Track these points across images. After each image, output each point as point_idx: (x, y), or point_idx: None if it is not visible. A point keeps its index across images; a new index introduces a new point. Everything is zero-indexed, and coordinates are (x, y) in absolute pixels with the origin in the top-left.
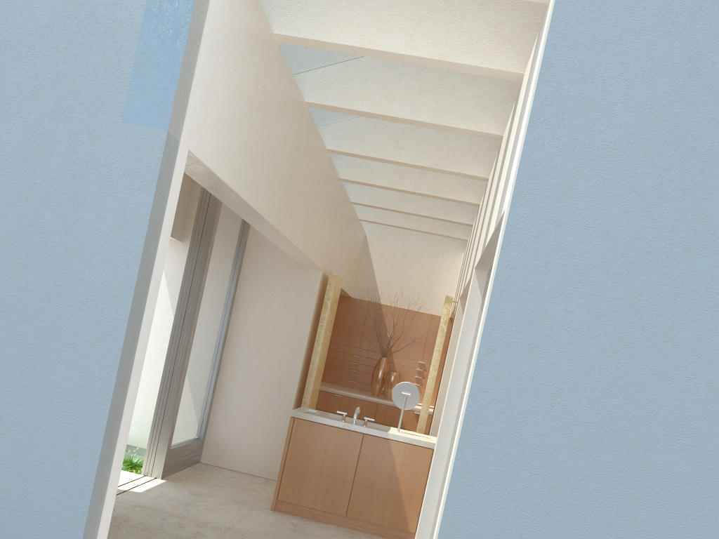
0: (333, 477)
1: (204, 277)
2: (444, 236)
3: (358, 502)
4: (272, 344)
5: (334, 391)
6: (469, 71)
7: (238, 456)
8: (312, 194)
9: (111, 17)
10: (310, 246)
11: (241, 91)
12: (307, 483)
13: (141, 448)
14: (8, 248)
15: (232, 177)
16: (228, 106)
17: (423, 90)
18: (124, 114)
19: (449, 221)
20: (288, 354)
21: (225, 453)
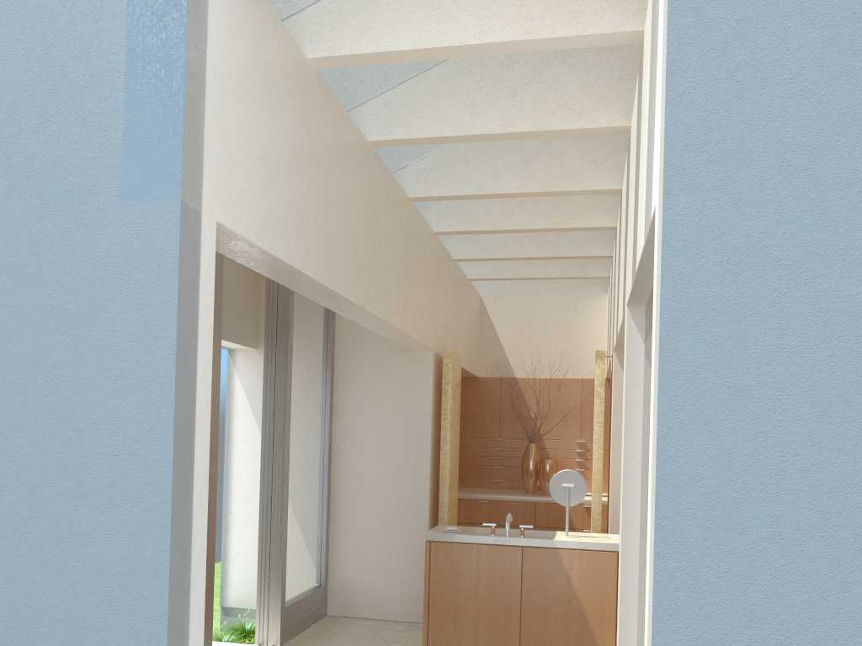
0: (493, 609)
1: (289, 386)
2: (579, 278)
3: (532, 637)
4: (389, 453)
5: (478, 497)
6: (568, 45)
7: (372, 600)
8: (401, 257)
9: (87, 71)
10: (411, 322)
11: (277, 137)
12: (461, 623)
13: (253, 609)
14: (10, 395)
15: (287, 249)
16: (262, 158)
17: (514, 93)
18: (123, 191)
19: (582, 257)
20: (411, 461)
21: (356, 599)
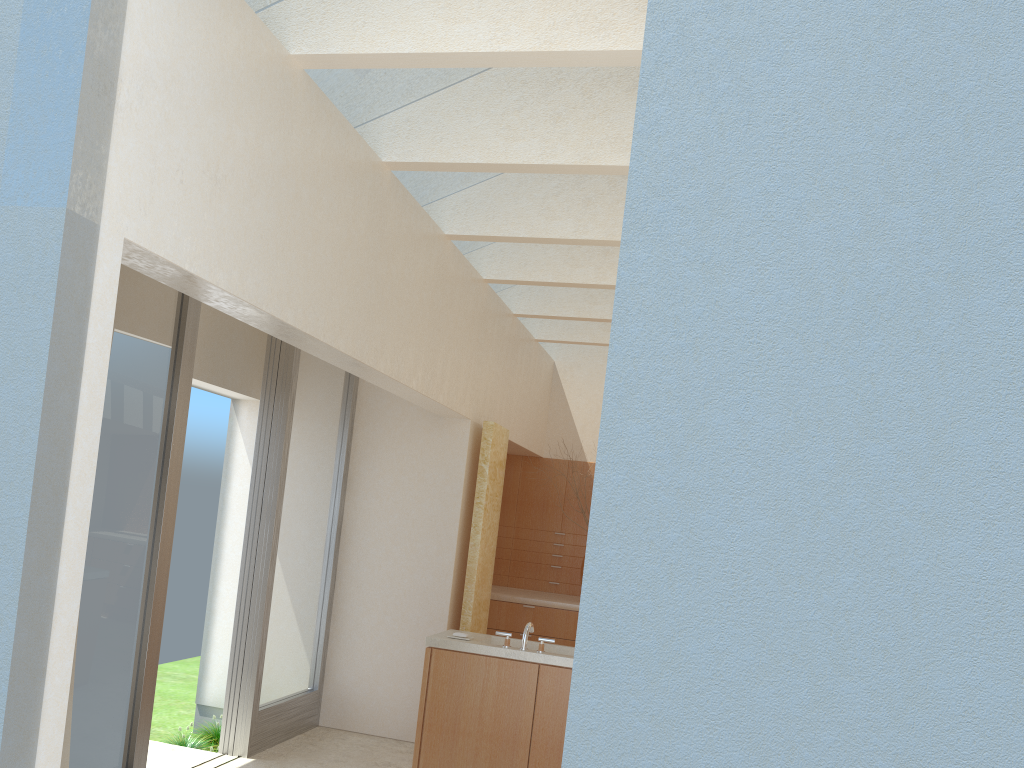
0: (498, 737)
1: (285, 448)
2: None
3: None
4: (408, 539)
5: (523, 601)
6: (598, 62)
7: (373, 712)
8: (427, 304)
9: None
10: (438, 384)
11: (233, 145)
12: (460, 749)
13: None
14: None
15: (238, 280)
16: (206, 168)
17: (558, 117)
18: (3, 192)
19: None
20: (433, 550)
21: (354, 709)
